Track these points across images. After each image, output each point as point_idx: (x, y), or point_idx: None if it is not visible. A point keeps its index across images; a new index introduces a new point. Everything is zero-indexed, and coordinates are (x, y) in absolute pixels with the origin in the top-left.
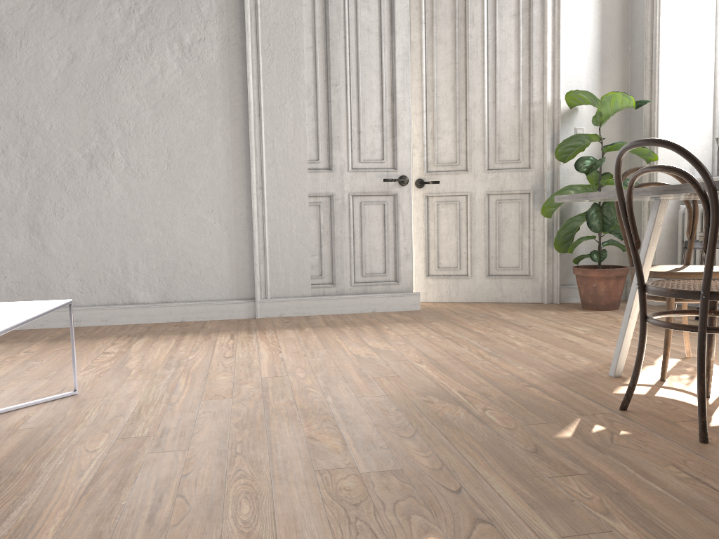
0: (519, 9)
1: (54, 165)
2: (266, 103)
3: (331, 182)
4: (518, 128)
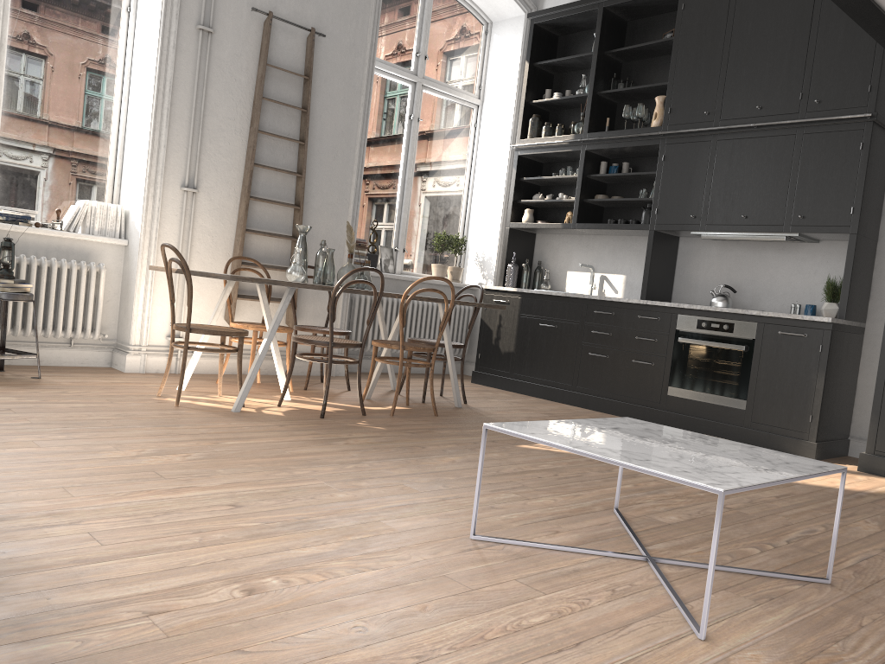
0: None
1: None
2: None
3: None
4: None
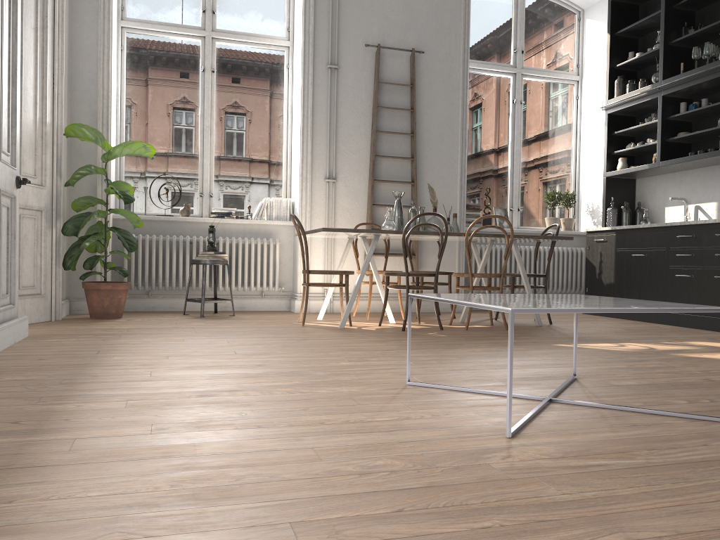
0: (38, 26)
1: None
2: None
3: None
4: (35, 144)
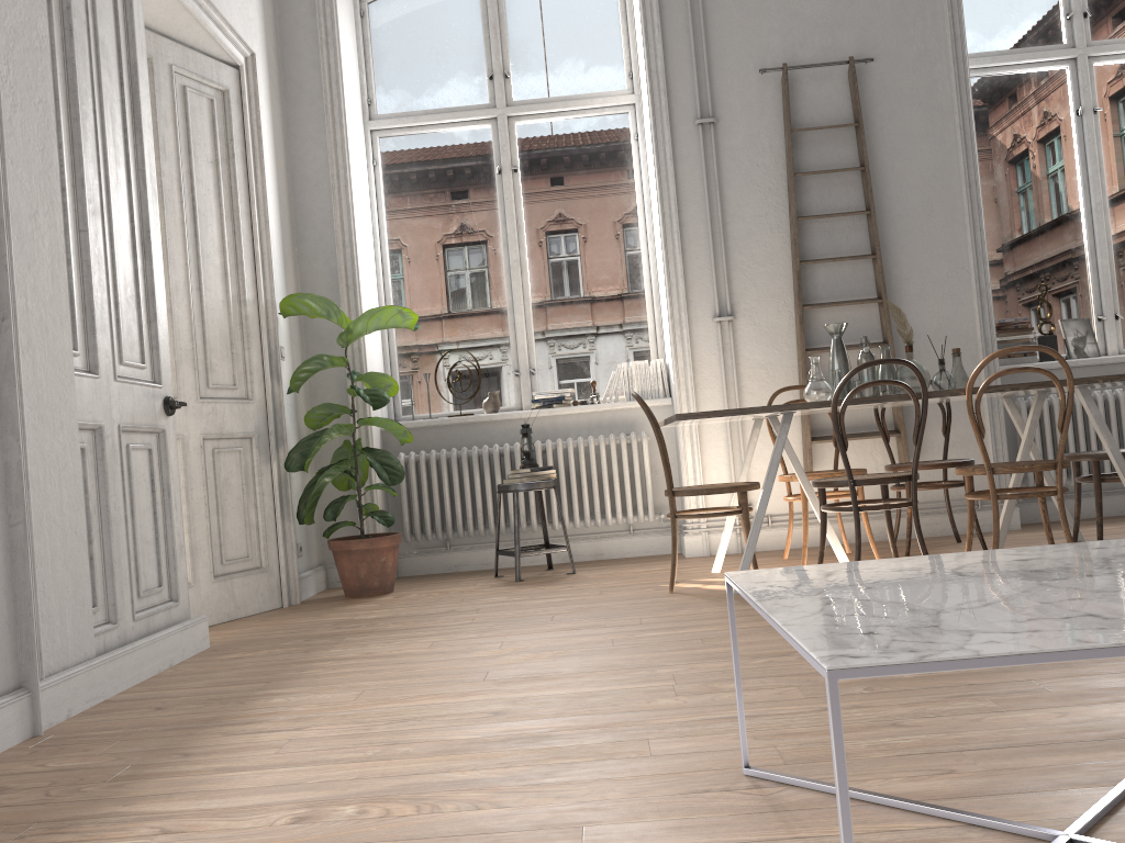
0: (219, 156)
1: None
2: (11, 202)
3: (97, 401)
4: (230, 336)
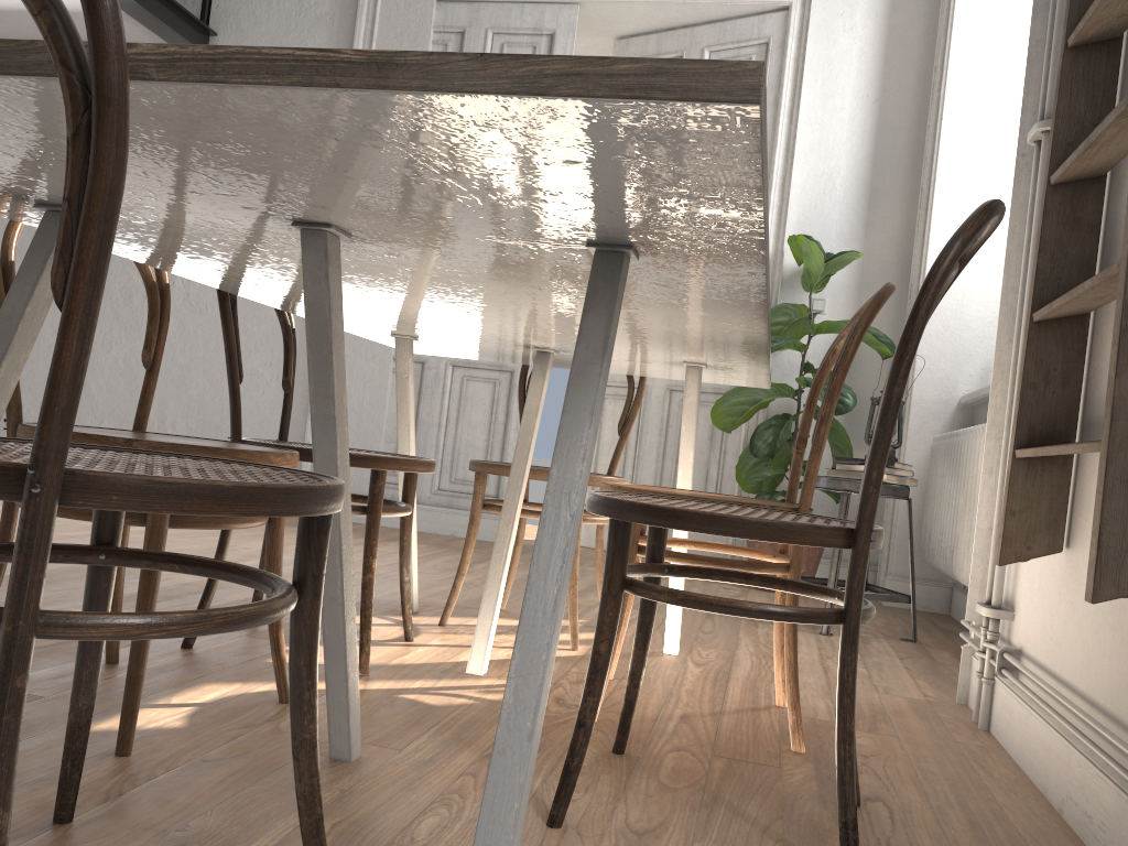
0: None
1: (112, 289)
2: None
3: None
4: None
